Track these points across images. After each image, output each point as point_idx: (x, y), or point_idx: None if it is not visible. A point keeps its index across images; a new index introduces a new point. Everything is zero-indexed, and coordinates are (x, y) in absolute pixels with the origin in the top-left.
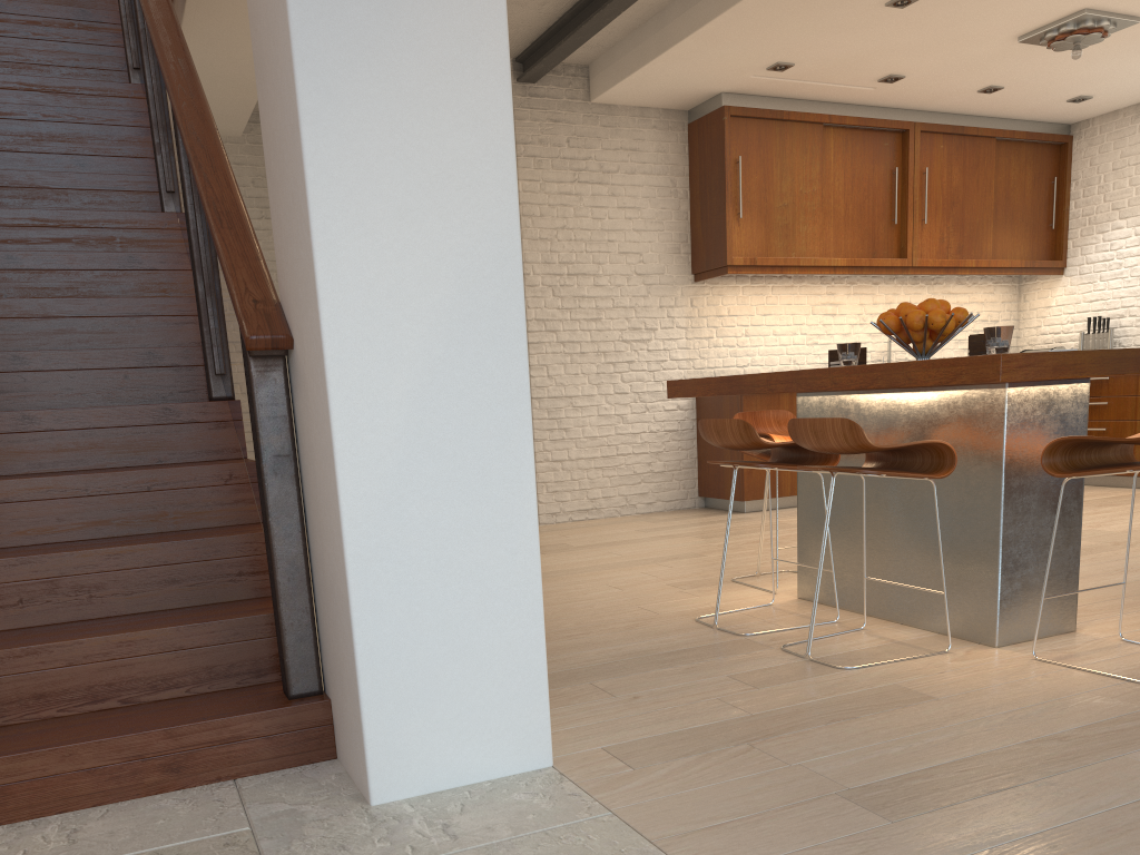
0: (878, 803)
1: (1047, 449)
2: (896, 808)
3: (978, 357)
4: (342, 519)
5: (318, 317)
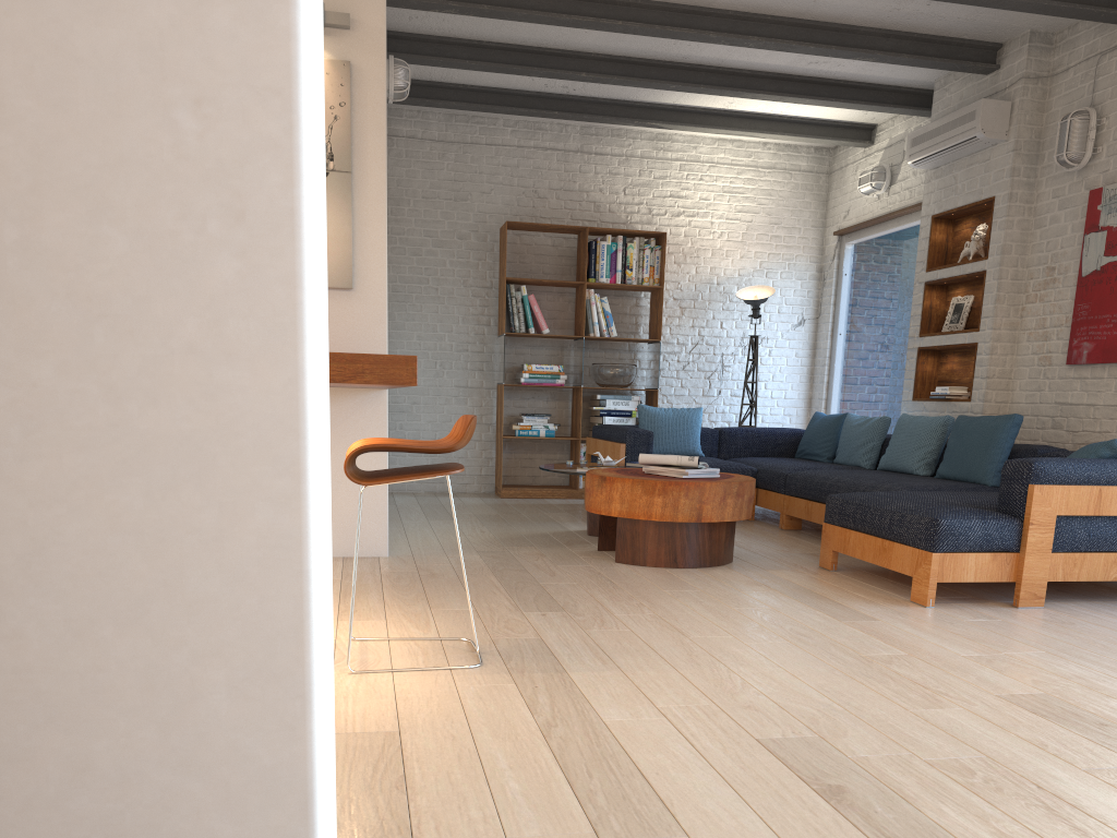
0: (640, 829)
1: (350, 456)
2: (658, 825)
3: (386, 357)
4: (315, 633)
5: (291, 50)
